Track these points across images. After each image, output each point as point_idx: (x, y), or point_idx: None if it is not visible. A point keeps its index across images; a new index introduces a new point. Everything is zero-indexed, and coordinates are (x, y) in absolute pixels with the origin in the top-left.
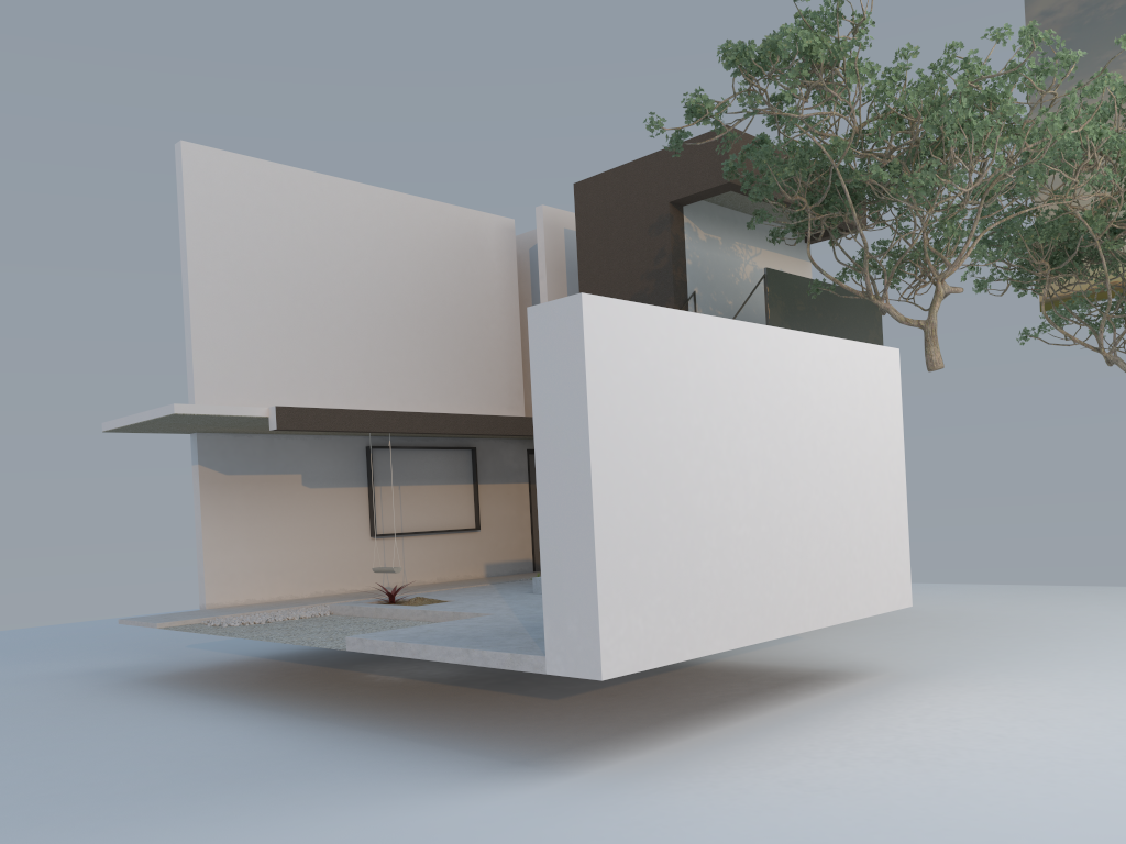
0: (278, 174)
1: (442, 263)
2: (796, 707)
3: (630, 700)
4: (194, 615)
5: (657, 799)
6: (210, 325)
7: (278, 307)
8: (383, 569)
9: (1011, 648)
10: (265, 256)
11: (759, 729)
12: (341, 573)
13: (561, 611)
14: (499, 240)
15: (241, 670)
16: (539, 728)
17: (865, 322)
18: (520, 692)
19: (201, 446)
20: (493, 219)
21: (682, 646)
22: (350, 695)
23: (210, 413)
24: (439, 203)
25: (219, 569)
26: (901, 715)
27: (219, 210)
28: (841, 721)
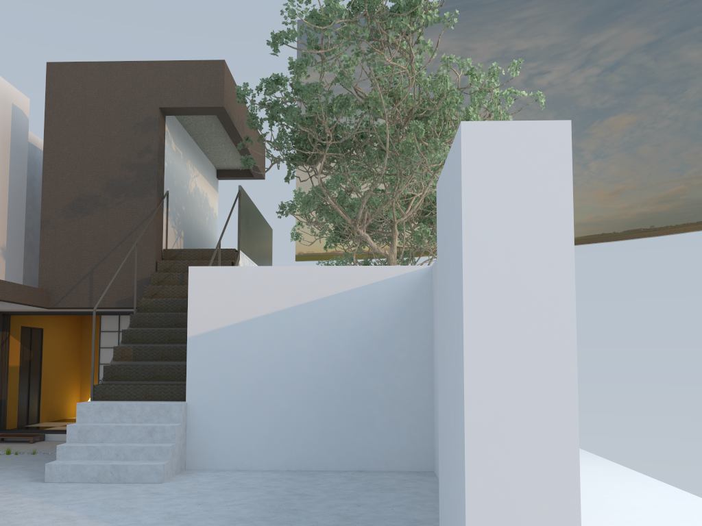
0: None
1: None
2: None
3: None
4: None
5: None
6: None
7: None
8: None
9: None
10: None
11: None
12: None
13: None
14: None
15: None
16: None
17: (268, 245)
18: None
19: None
20: None
21: None
22: None
23: None
24: None
25: None
26: None
27: None
28: None
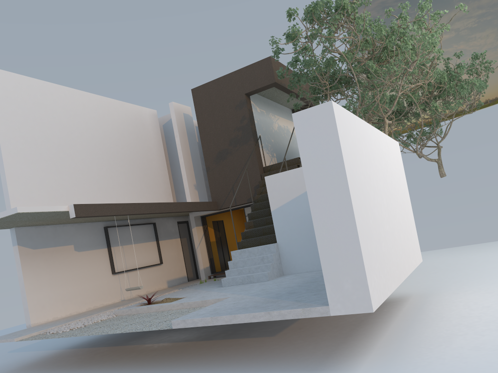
0: (42, 85)
1: (127, 131)
2: (402, 315)
3: (314, 329)
4: (31, 331)
5: (425, 371)
6: (15, 167)
7: (50, 156)
8: (132, 288)
9: (445, 276)
10: (40, 129)
11: (406, 328)
12: (100, 295)
13: (338, 278)
14: (151, 120)
15: (62, 358)
16: (290, 351)
17: None
18: (248, 337)
19: (18, 235)
20: (147, 110)
21: (386, 289)
22: (151, 357)
23: (37, 211)
24: (122, 102)
25: (36, 303)
26: (459, 309)
27: (12, 104)
28: (437, 317)
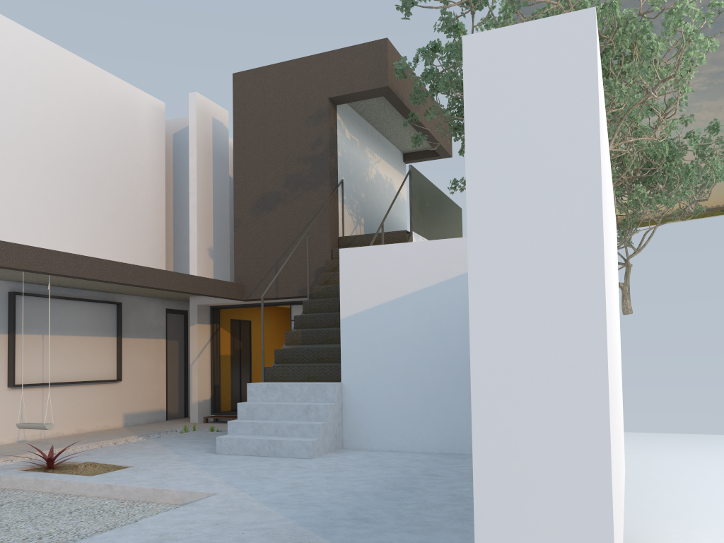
0: None
1: (99, 125)
2: None
3: None
4: None
5: None
6: None
7: None
8: (31, 426)
9: (641, 497)
10: None
11: None
12: None
13: None
14: (151, 117)
15: None
16: None
17: (455, 226)
18: None
19: None
20: (146, 97)
21: None
22: None
23: None
24: (98, 69)
25: None
26: None
27: None
28: None
